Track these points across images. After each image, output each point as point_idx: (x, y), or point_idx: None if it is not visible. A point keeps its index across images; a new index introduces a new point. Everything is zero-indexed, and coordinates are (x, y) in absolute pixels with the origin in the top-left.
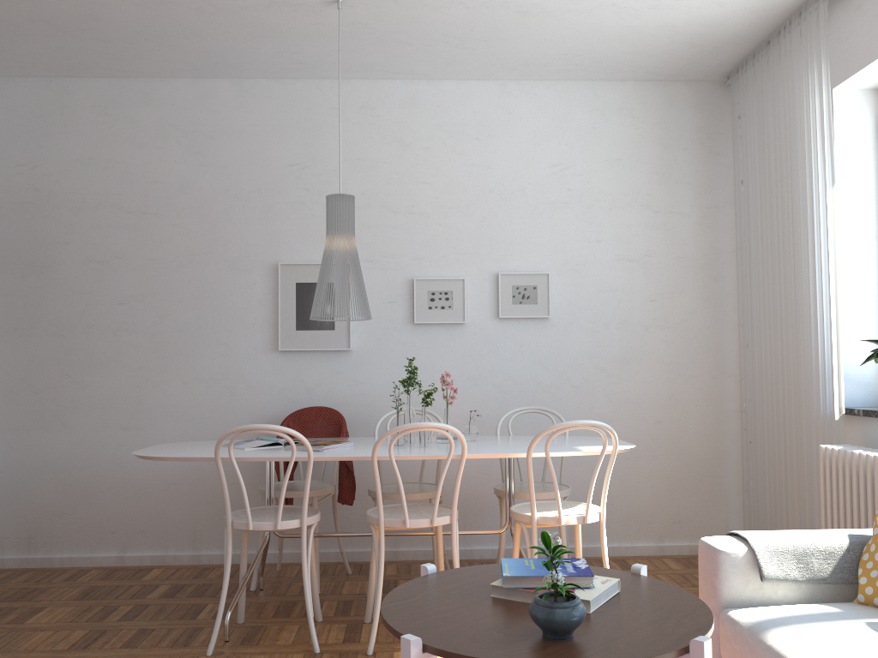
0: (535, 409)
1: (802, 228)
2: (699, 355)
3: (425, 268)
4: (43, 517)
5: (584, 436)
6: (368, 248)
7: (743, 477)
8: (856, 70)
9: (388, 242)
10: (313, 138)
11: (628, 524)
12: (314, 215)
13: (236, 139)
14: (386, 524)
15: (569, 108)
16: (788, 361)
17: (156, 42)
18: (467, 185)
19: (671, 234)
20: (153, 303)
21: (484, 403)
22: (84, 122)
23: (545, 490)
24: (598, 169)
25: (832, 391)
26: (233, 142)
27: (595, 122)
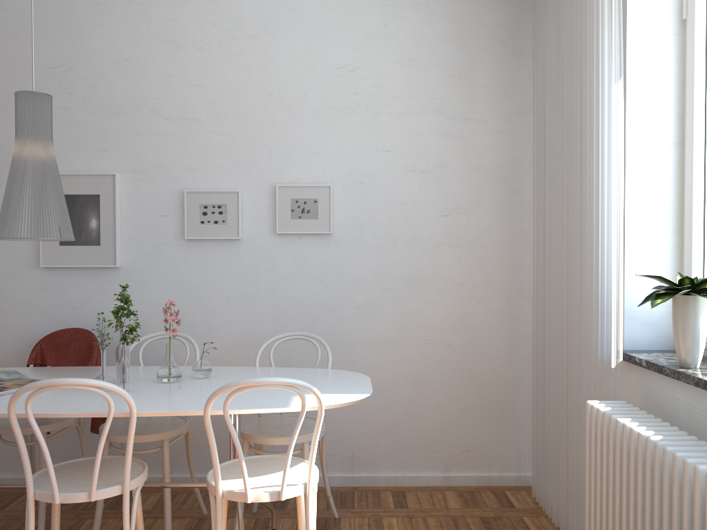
0: (301, 336)
1: (589, 134)
2: (494, 274)
3: (199, 179)
4: None
5: (341, 370)
6: (137, 158)
7: (533, 409)
8: None
9: (159, 150)
10: (77, 37)
11: (414, 453)
12: (79, 121)
13: None
14: (36, 497)
15: (357, 3)
16: (572, 289)
17: None
18: (245, 89)
19: (467, 143)
20: None
21: (262, 325)
22: None
23: (291, 432)
24: (388, 71)
25: (611, 332)
26: None
27: (386, 19)
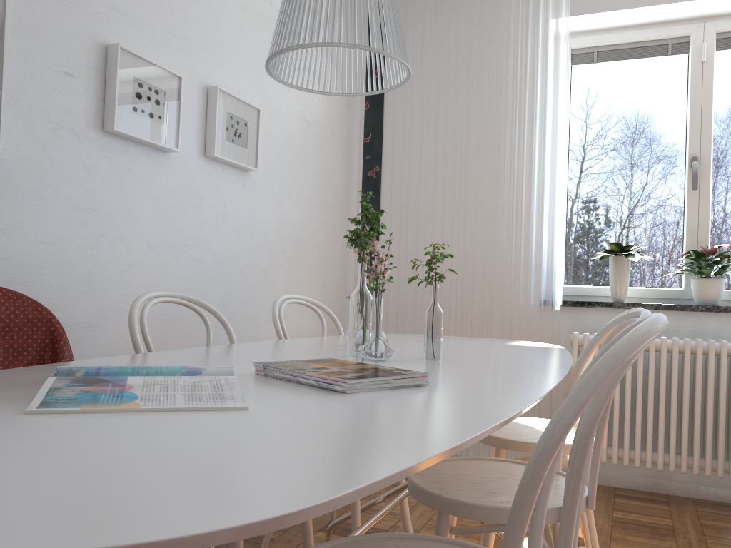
0: (297, 299)
1: (517, 135)
2: (337, 244)
3: (124, 33)
4: None
5: None
6: None
7: None
8: (589, 12)
9: None
10: None
11: None
12: None
13: None
14: None
15: None
16: (477, 256)
17: None
18: None
19: (330, 105)
20: None
21: (184, 289)
22: None
23: None
24: None
25: (550, 285)
26: None
27: None
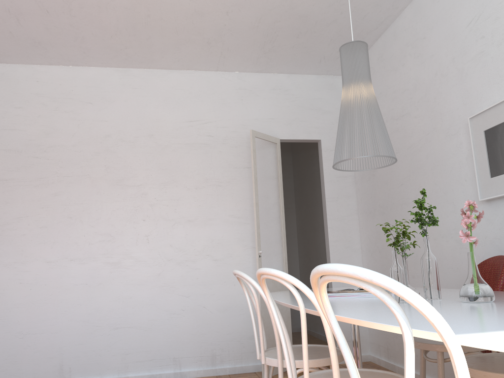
0: None
1: None
2: None
3: None
4: (390, 335)
5: None
6: None
7: None
8: None
9: None
10: None
11: None
12: (491, 58)
13: (435, 28)
14: None
15: None
16: None
17: (347, 2)
18: None
19: None
20: (413, 180)
21: None
22: (376, 72)
23: None
24: None
25: None
26: (434, 32)
27: None
